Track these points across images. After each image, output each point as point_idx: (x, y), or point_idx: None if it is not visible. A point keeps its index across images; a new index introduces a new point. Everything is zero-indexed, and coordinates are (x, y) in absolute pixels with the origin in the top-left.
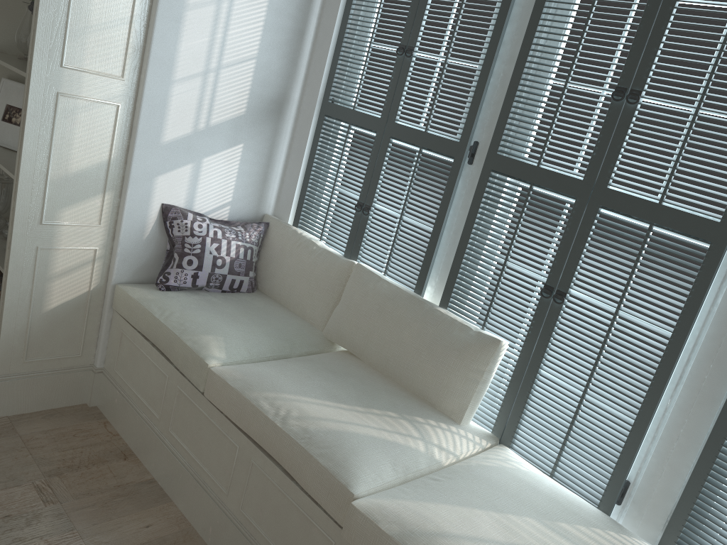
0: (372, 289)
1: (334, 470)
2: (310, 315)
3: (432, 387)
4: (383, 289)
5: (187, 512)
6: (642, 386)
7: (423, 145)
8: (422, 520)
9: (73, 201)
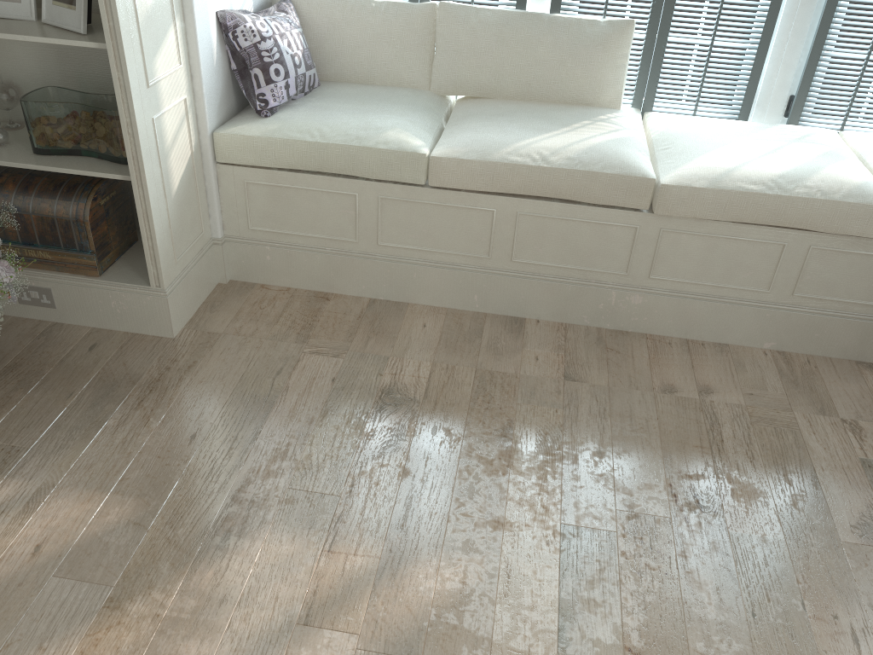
0: (477, 23)
1: (624, 172)
2: (409, 79)
3: (587, 88)
4: (489, 18)
5: (436, 300)
6: (762, 9)
7: None
8: (709, 170)
9: (158, 44)
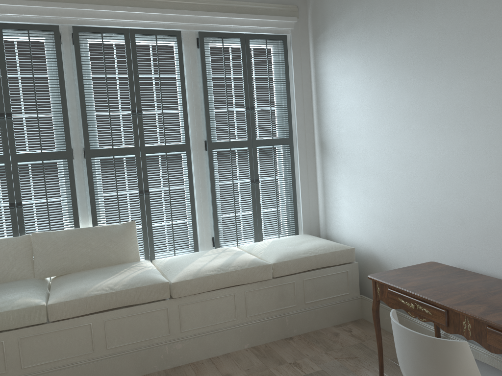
0: (55, 238)
1: (153, 283)
2: (21, 275)
3: (121, 255)
4: (61, 234)
5: None
6: (188, 205)
7: (44, 158)
8: (191, 271)
9: None
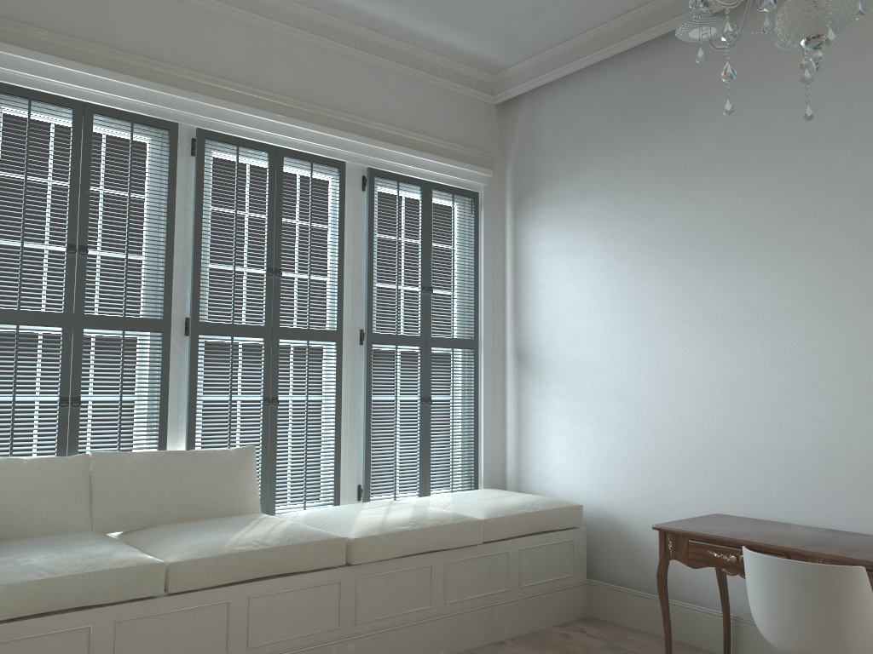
0: (133, 463)
1: (324, 537)
2: (73, 523)
3: (236, 500)
4: (142, 458)
5: None
6: (330, 428)
7: (126, 327)
8: (371, 524)
9: None
